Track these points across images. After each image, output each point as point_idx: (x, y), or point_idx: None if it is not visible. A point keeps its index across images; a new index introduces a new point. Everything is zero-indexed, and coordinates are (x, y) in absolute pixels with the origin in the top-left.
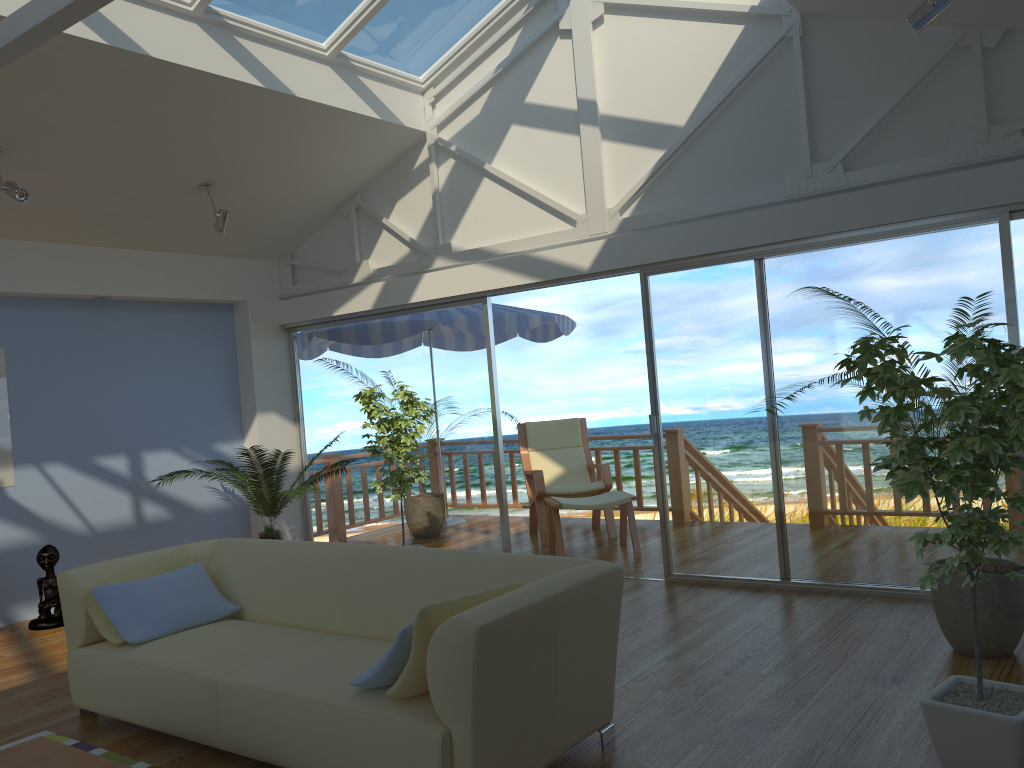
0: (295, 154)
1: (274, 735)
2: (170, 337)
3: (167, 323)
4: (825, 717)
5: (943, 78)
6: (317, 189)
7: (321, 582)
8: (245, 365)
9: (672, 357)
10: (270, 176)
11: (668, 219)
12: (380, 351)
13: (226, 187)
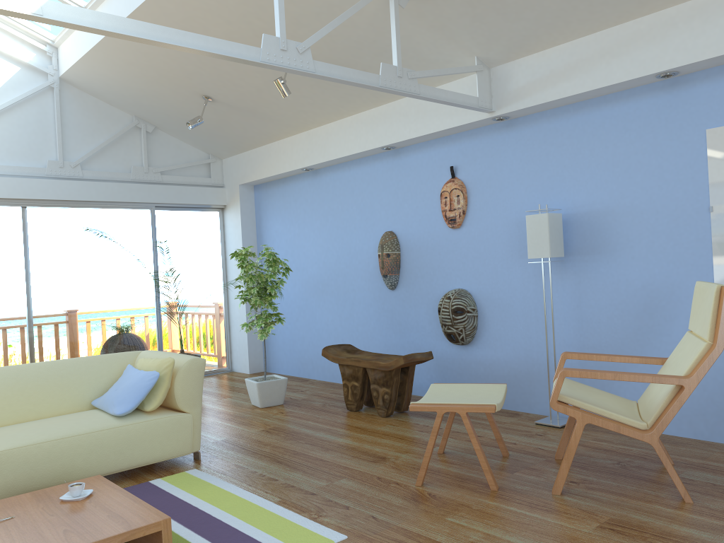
0: None
1: (65, 464)
2: None
3: None
4: None
5: (127, 138)
6: None
7: None
8: None
9: None
10: None
11: None
12: None
13: None
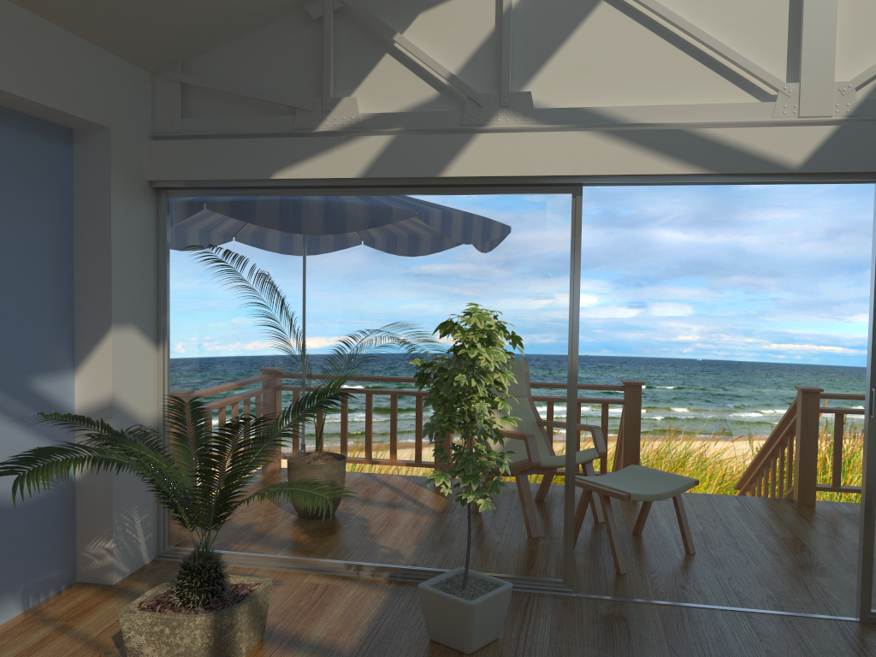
0: None
1: None
2: None
3: None
4: None
5: None
6: None
7: None
8: (92, 241)
9: None
10: None
11: None
12: (353, 246)
13: None
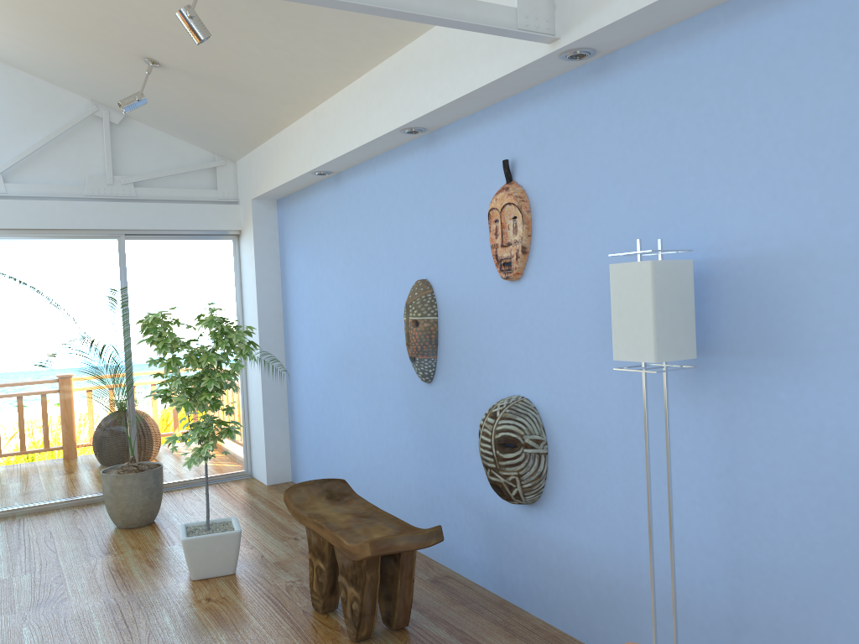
0: None
1: None
2: None
3: None
4: (89, 583)
5: (81, 133)
6: None
7: None
8: None
9: None
10: None
11: None
12: None
13: None
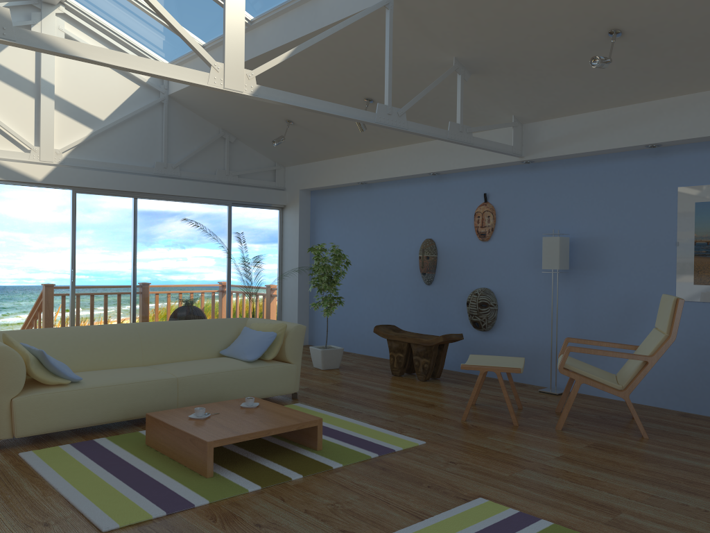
0: None
1: (219, 390)
2: None
3: None
4: None
5: (214, 146)
6: None
7: (120, 342)
8: None
9: (86, 239)
10: None
11: (93, 166)
12: None
13: None
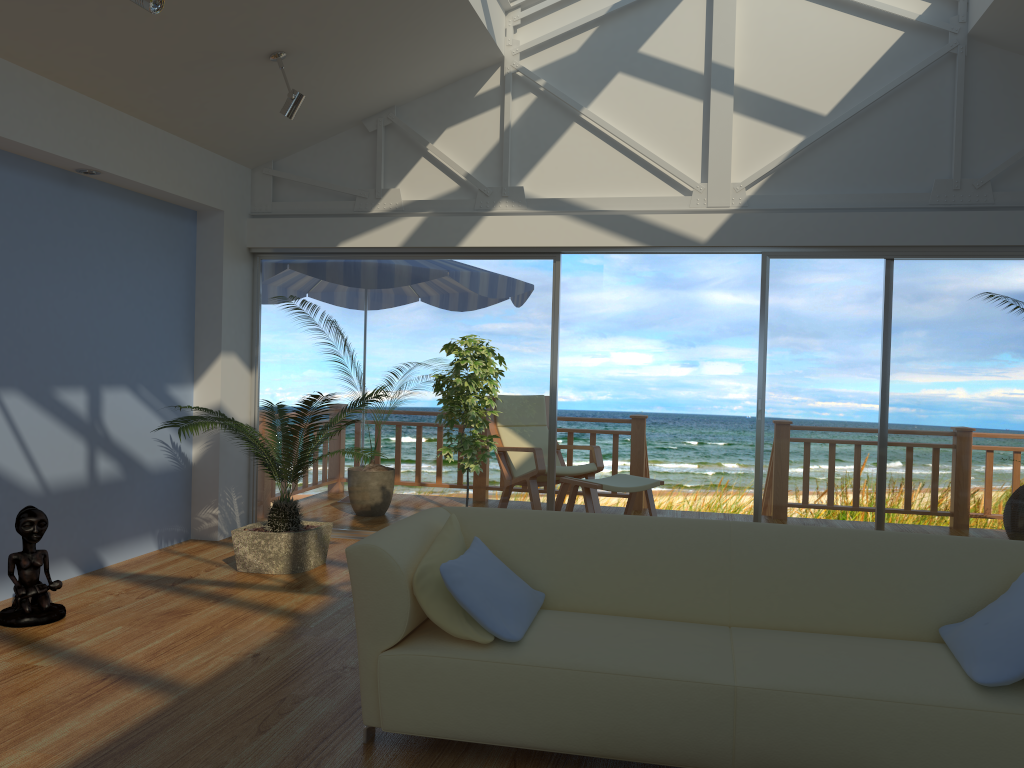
0: (386, 44)
1: (859, 750)
2: (139, 241)
3: (137, 222)
4: None
5: None
6: (364, 92)
7: (683, 563)
8: (209, 291)
9: (786, 343)
10: (342, 63)
11: (802, 205)
12: (396, 297)
13: (292, 63)
